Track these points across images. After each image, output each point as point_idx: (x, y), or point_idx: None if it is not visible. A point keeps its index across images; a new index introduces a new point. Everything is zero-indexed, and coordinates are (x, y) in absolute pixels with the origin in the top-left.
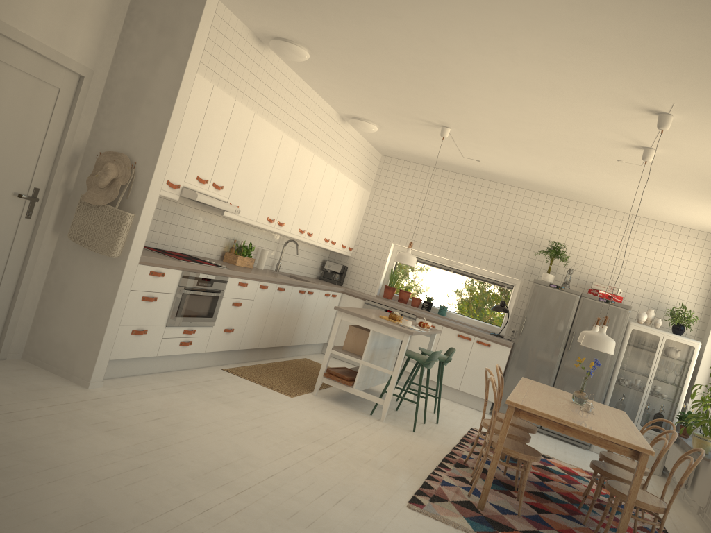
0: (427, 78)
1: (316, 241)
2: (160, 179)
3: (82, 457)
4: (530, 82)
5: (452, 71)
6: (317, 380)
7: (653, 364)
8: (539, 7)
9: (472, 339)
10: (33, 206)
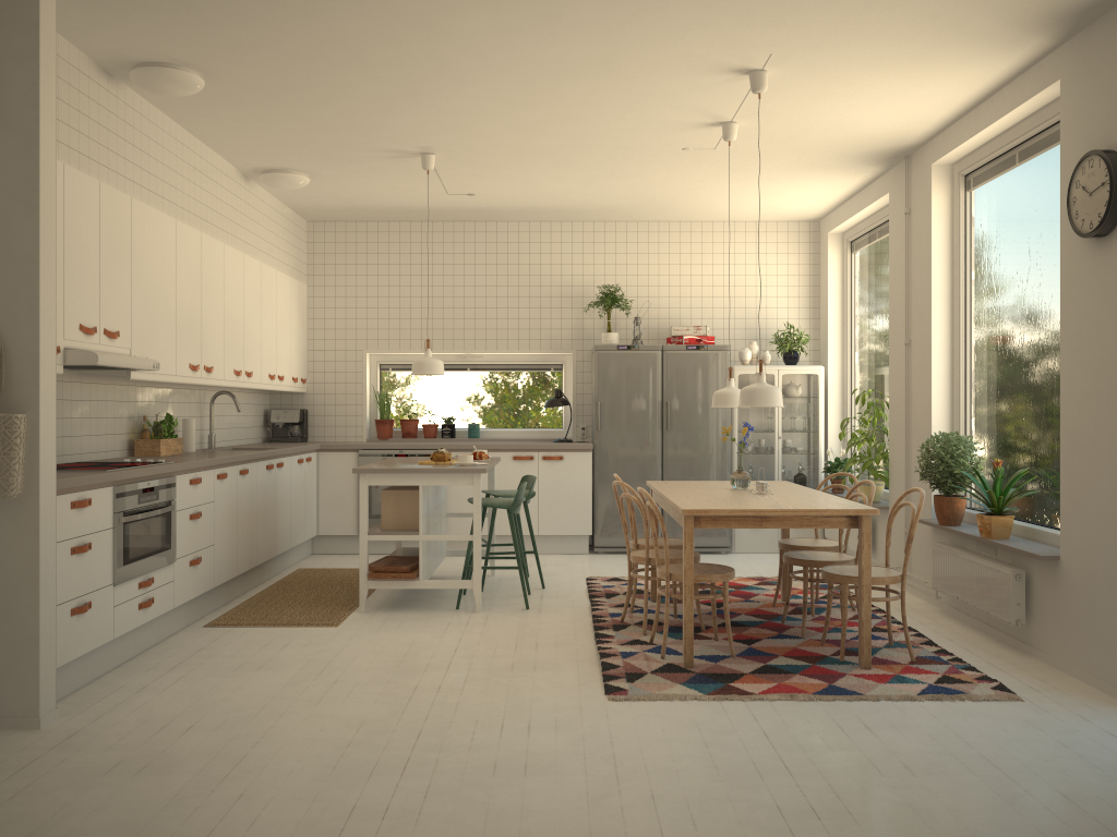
0: (409, 84)
1: (260, 381)
2: (51, 343)
3: (143, 821)
4: (573, 62)
5: (453, 65)
6: (360, 589)
7: (776, 413)
8: None
9: (535, 457)
10: None
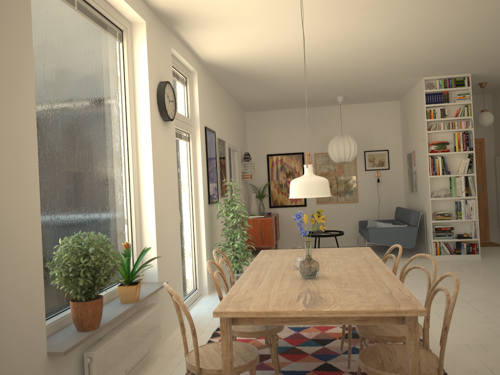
0: None
1: None
2: None
3: None
4: None
5: None
6: None
7: None
8: (387, 19)
9: None
10: None
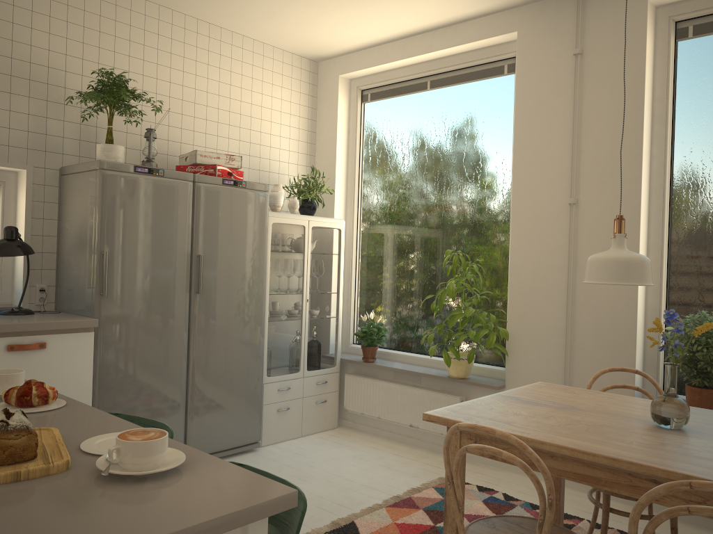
0: None
1: None
2: None
3: None
4: None
5: None
6: None
7: (306, 271)
8: None
9: None
10: None
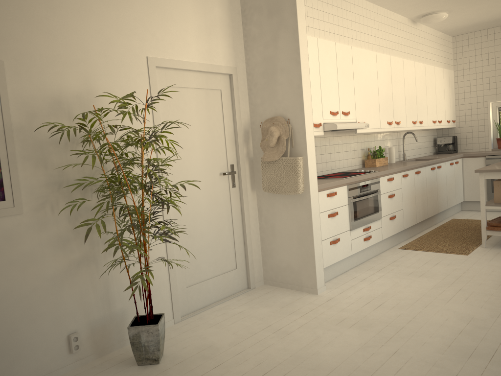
0: None
1: (427, 125)
2: (310, 123)
3: (346, 355)
4: None
5: None
6: (482, 235)
7: None
8: None
9: None
10: (234, 177)
